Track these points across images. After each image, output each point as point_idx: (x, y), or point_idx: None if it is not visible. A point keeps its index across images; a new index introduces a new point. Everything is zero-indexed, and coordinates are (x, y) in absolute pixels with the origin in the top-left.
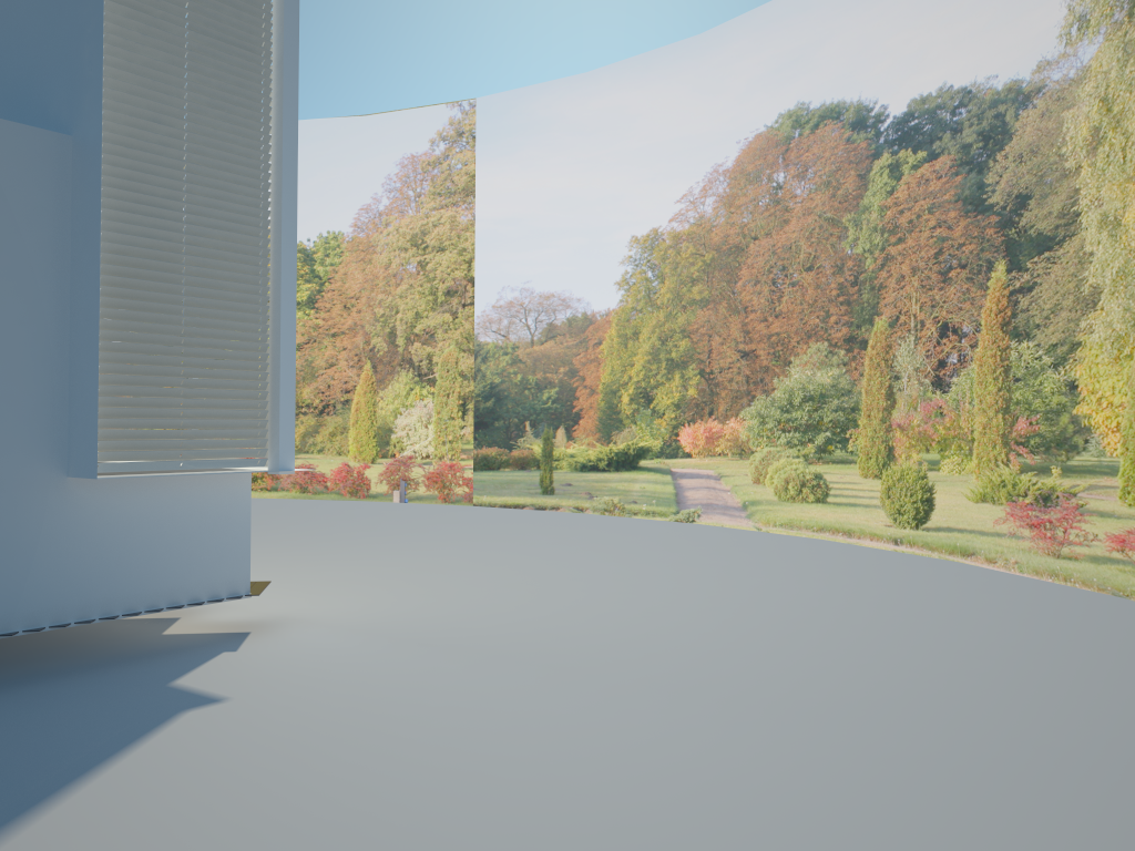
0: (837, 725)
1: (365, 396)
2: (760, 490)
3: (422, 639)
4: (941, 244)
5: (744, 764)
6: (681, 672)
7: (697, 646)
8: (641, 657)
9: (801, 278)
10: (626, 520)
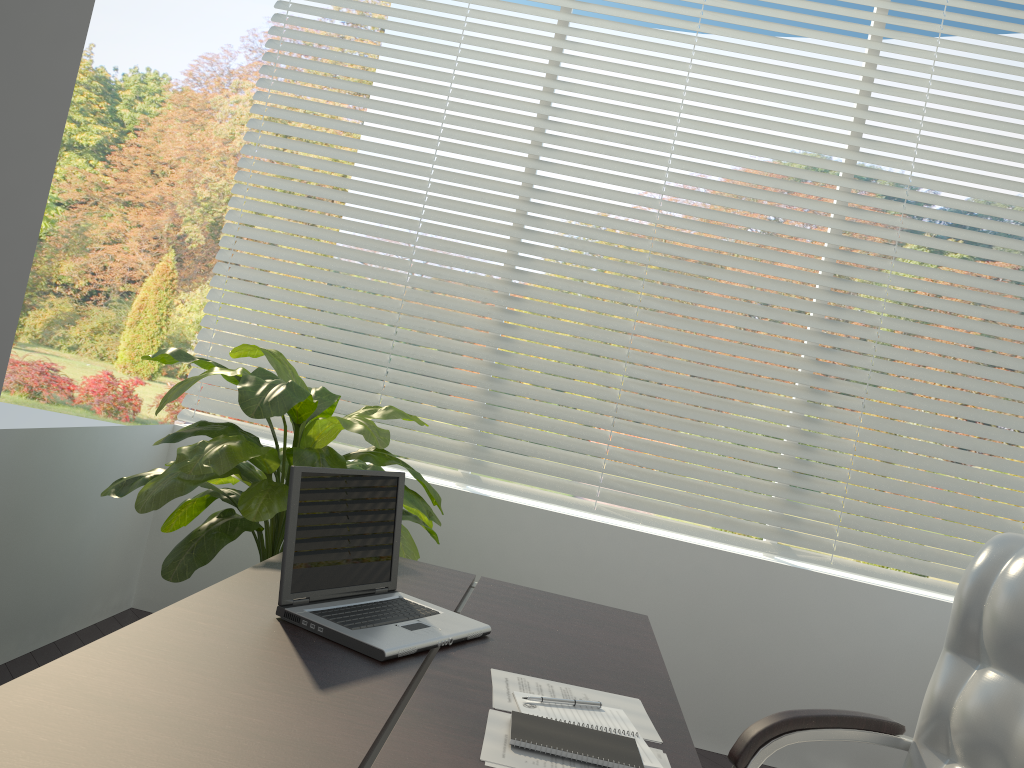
0: None
1: (157, 293)
2: None
3: None
4: None
5: None
6: None
7: None
8: None
9: None
10: None
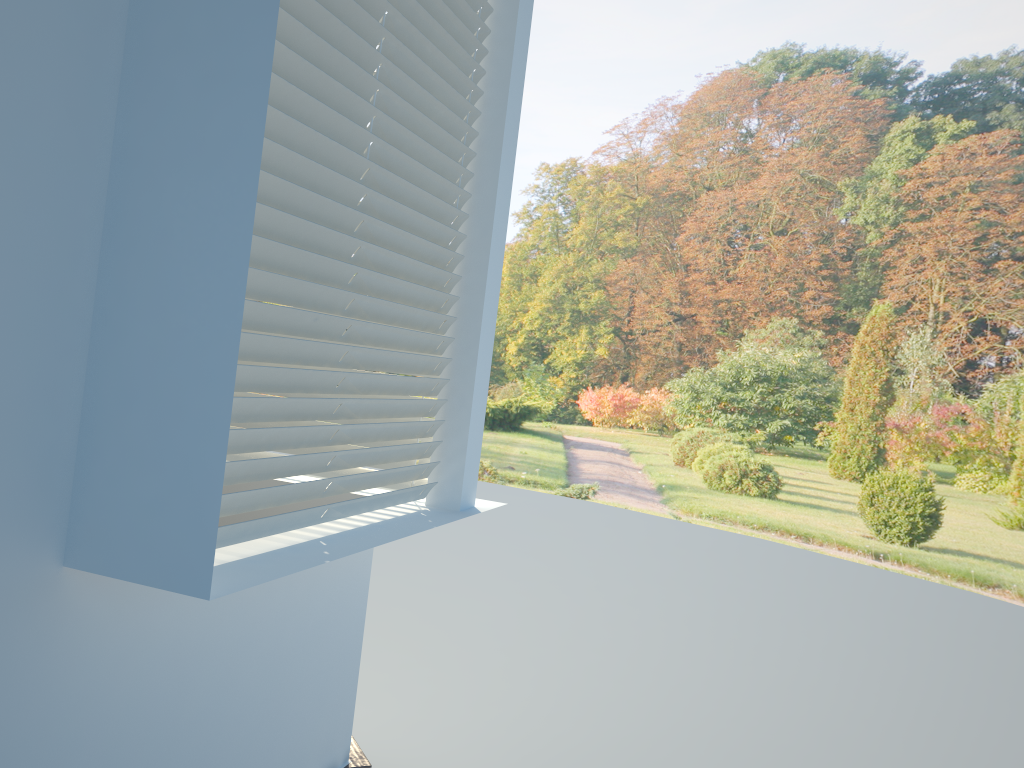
0: None
1: None
2: (684, 474)
3: None
4: (986, 229)
5: None
6: None
7: None
8: None
9: (769, 242)
10: (506, 489)
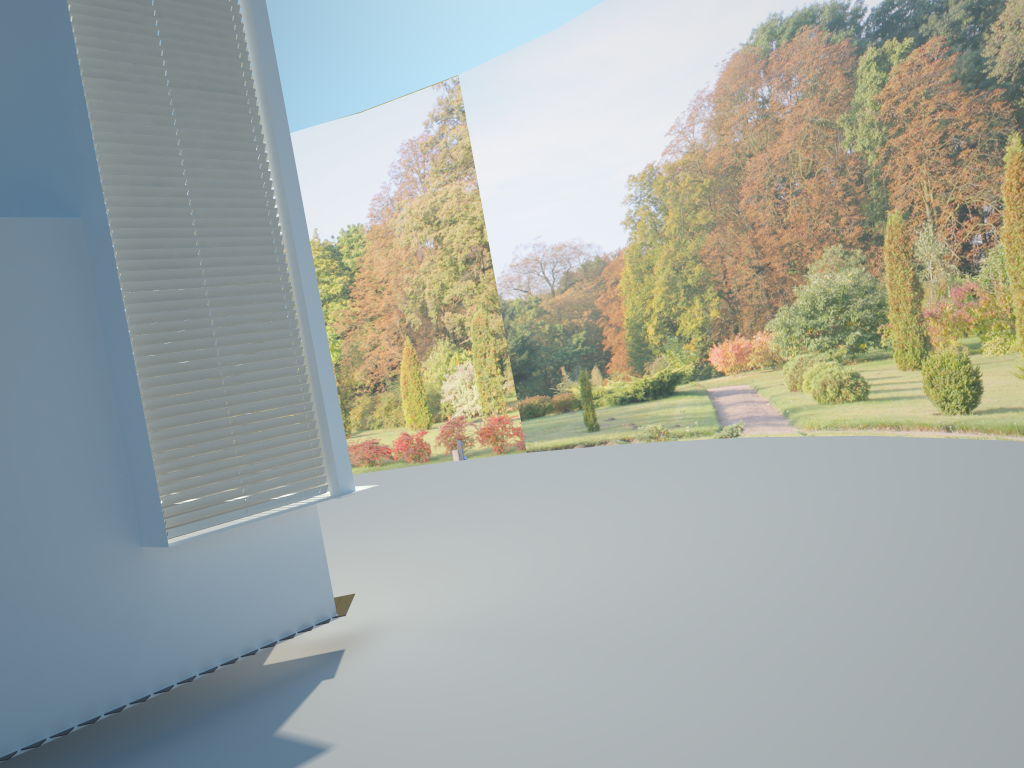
0: (968, 692)
1: (410, 369)
2: (799, 397)
3: (509, 633)
4: (945, 127)
5: (883, 767)
6: (777, 638)
7: (785, 599)
8: (731, 624)
9: (804, 186)
10: (673, 444)
